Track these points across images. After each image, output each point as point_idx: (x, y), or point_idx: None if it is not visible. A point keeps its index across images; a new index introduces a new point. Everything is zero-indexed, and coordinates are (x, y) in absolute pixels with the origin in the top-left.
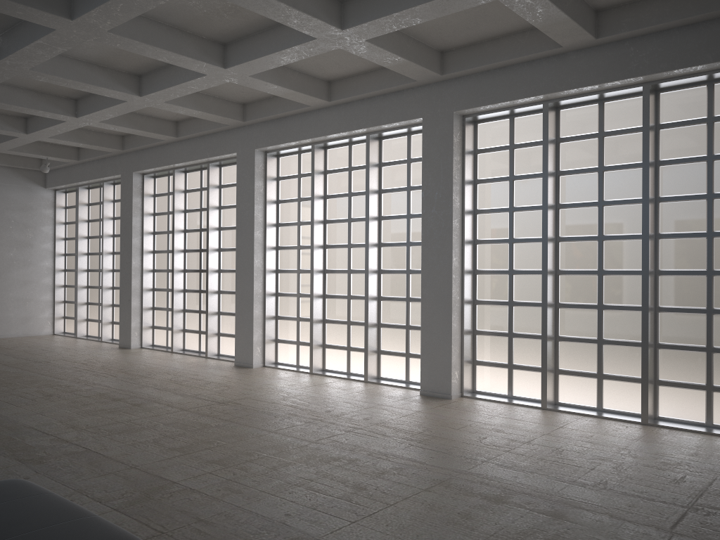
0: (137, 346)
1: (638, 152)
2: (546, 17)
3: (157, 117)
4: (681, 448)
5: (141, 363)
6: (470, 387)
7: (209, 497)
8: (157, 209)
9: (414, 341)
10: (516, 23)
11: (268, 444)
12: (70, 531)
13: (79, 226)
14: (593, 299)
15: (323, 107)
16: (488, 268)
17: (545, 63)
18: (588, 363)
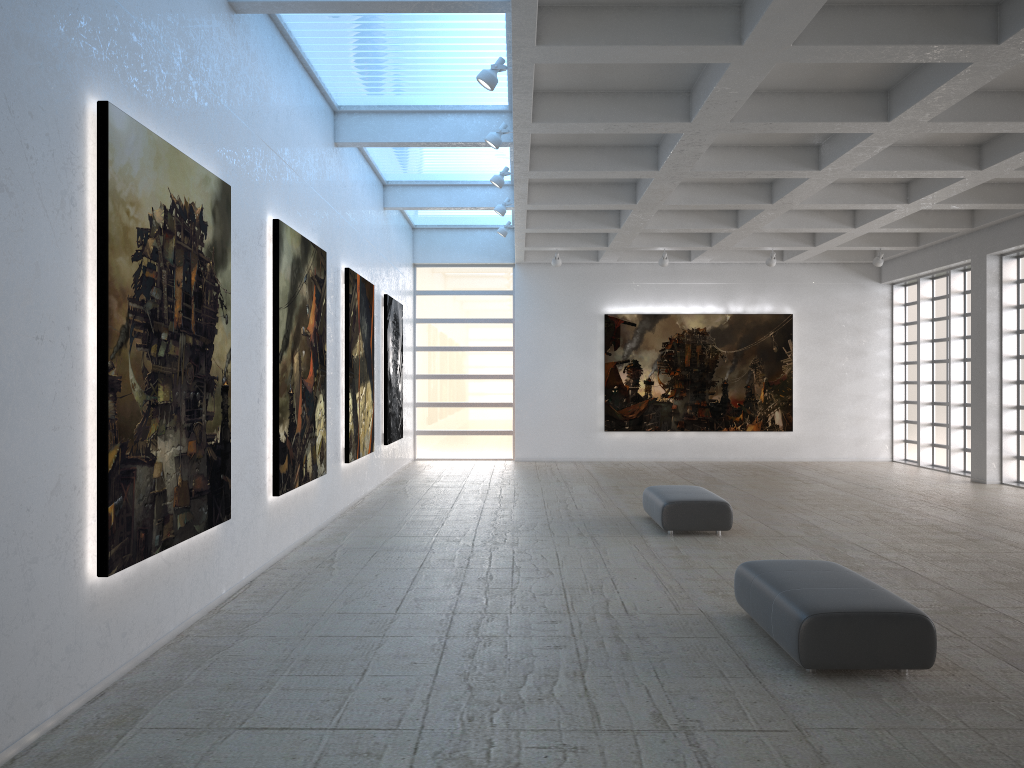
0: (994, 481)
1: None
2: None
3: (1013, 182)
4: None
5: (994, 500)
6: None
7: (1022, 624)
8: (1021, 299)
9: None
10: None
11: None
12: (865, 593)
13: (921, 327)
14: None
15: None
16: None
17: None
18: None
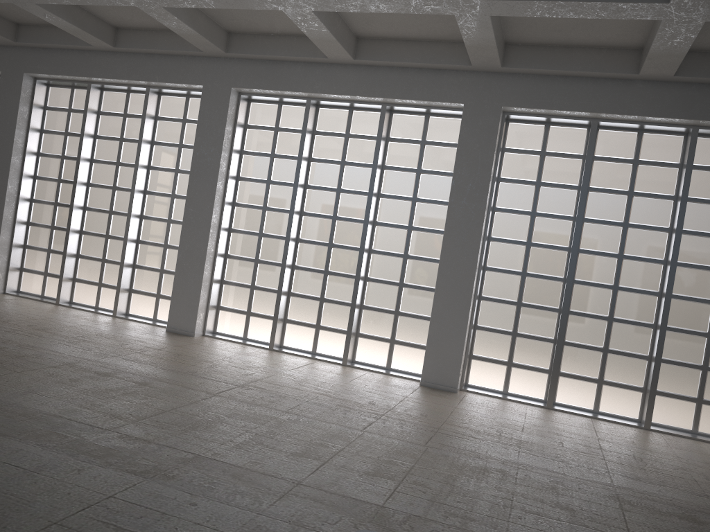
0: None
1: (668, 186)
2: (671, 47)
3: (98, 16)
4: None
5: (42, 317)
6: (465, 380)
7: (454, 527)
8: (46, 125)
9: (402, 328)
10: (604, 39)
11: (388, 449)
12: None
13: None
14: (604, 311)
15: (338, 63)
16: (499, 266)
17: (610, 84)
18: (591, 368)
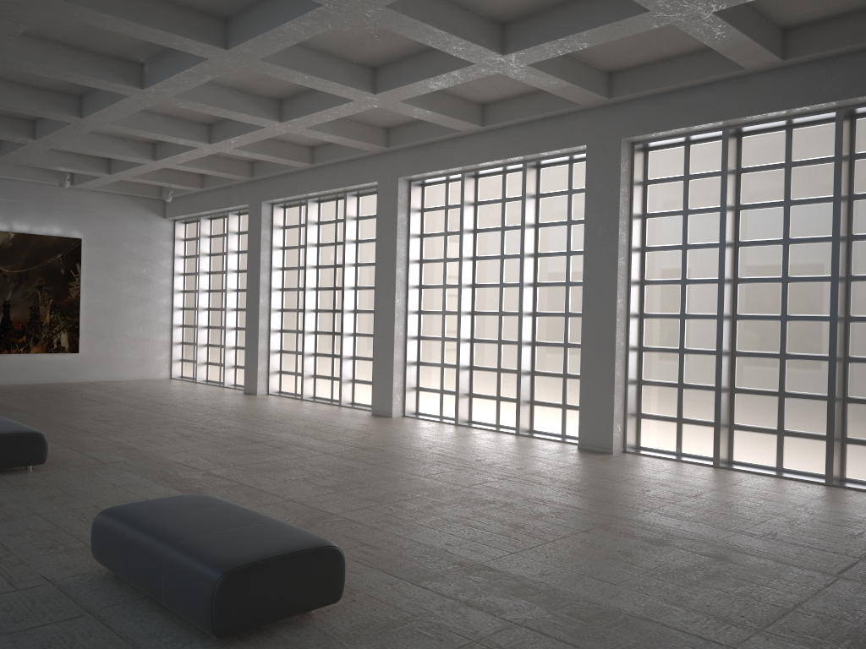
0: (263, 392)
1: (830, 185)
2: (726, 39)
3: (292, 142)
4: (865, 508)
5: (272, 409)
6: (634, 442)
7: (370, 527)
8: (286, 242)
9: (572, 391)
10: (693, 43)
11: (420, 487)
12: (268, 530)
13: (201, 260)
14: (774, 348)
15: (476, 133)
16: (657, 311)
17: (725, 86)
18: (768, 418)
